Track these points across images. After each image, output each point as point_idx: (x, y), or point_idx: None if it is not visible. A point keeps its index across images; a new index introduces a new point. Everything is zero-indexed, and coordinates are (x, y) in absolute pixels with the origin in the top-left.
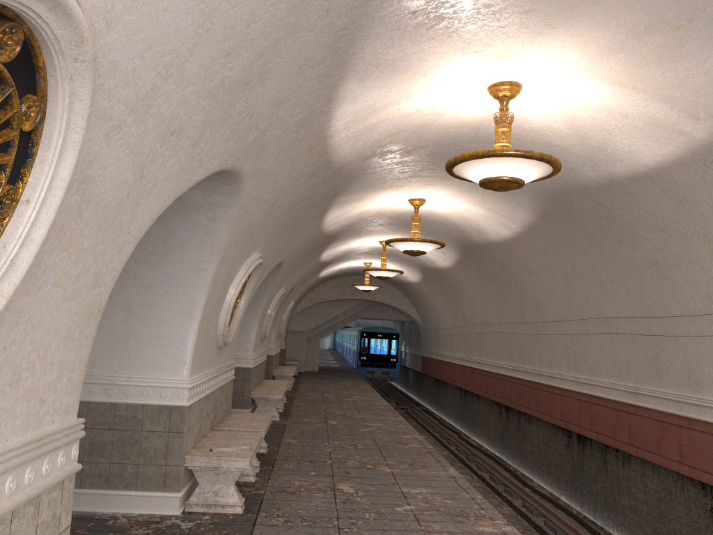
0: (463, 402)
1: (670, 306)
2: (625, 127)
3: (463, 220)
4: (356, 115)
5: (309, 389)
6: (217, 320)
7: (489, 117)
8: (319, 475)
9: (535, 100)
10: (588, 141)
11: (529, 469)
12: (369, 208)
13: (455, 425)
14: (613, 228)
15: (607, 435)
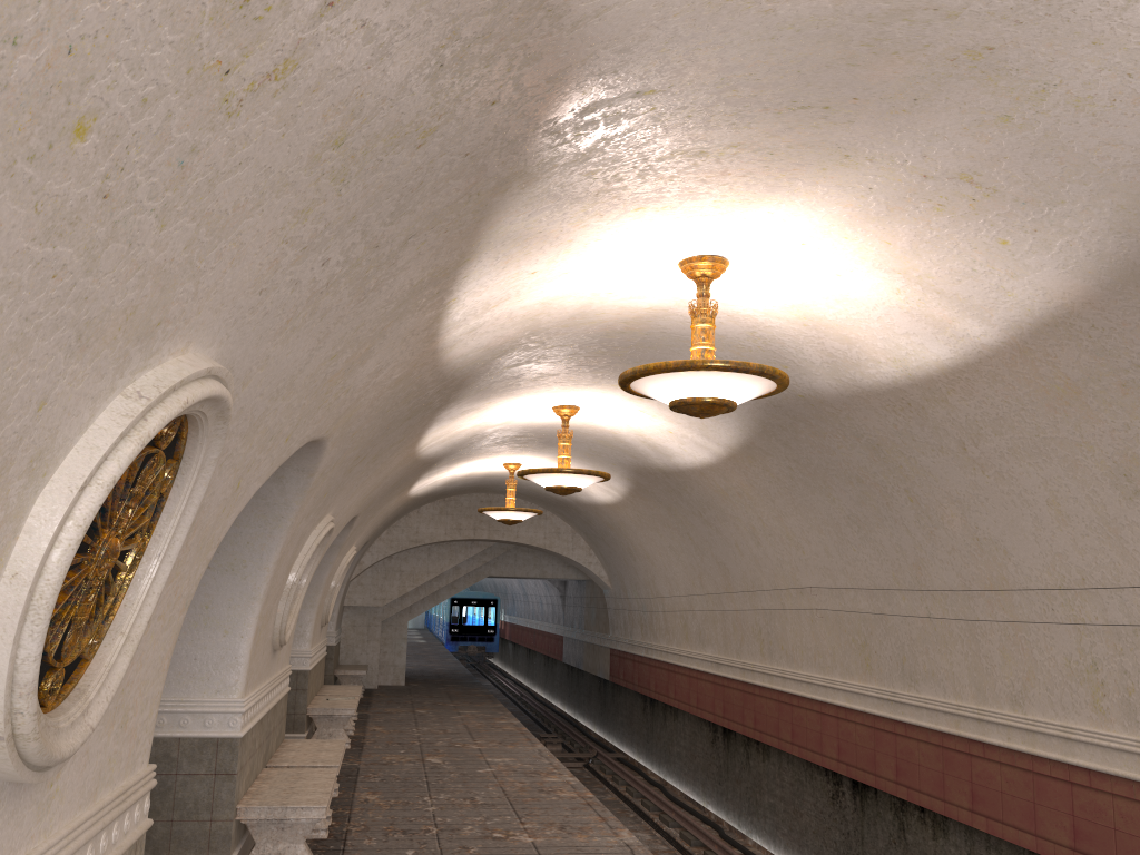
0: (721, 756)
1: None
2: None
3: (805, 329)
4: None
5: (391, 740)
6: None
7: None
8: None
9: None
10: None
11: None
12: (568, 290)
13: (702, 803)
14: None
15: None
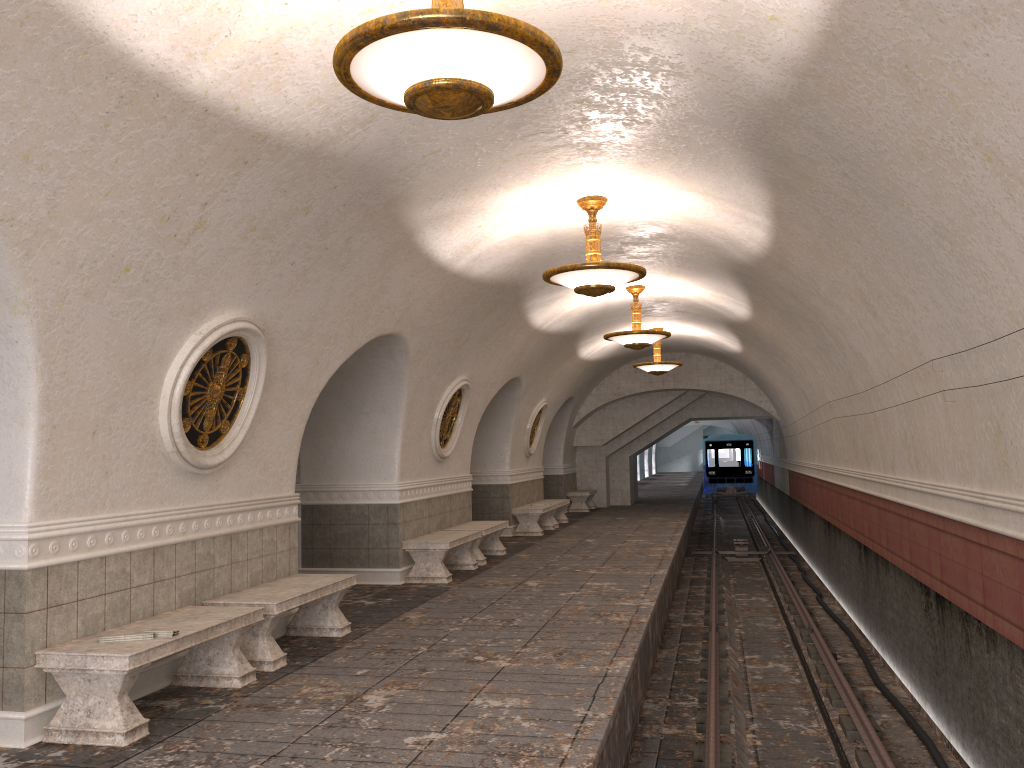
0: (827, 541)
1: (991, 318)
2: None
3: (695, 225)
4: (180, 25)
5: (575, 532)
6: (149, 427)
7: None
8: (366, 675)
9: None
10: None
11: (892, 652)
12: (523, 227)
13: (824, 580)
14: (863, 177)
15: (959, 589)
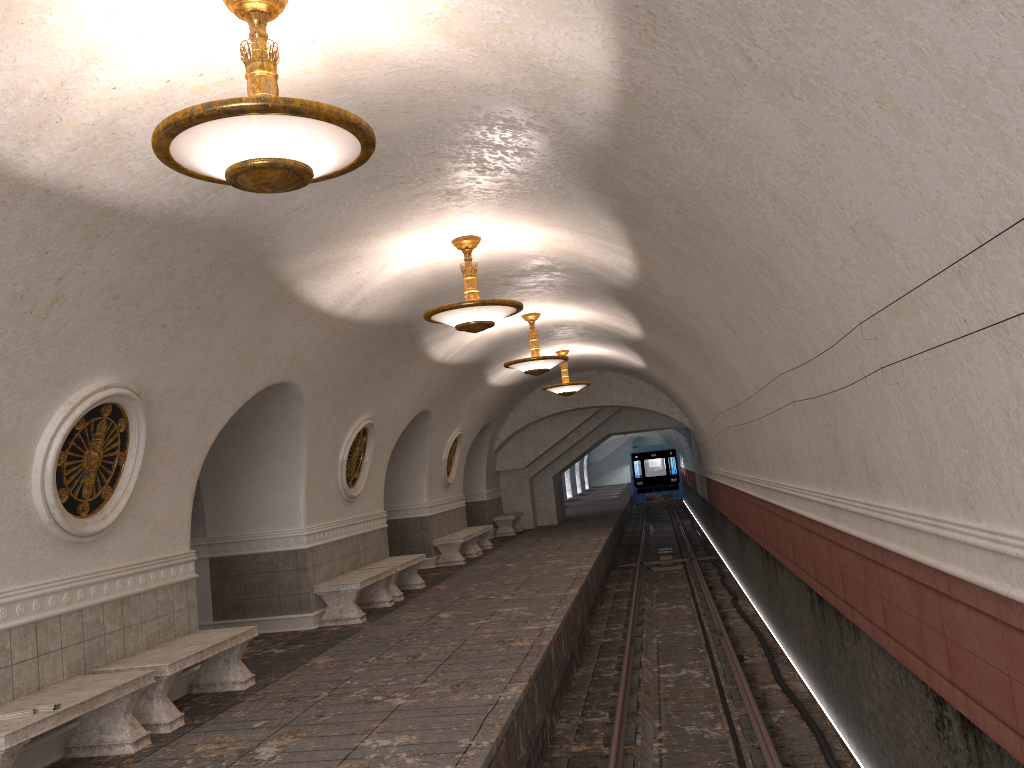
0: (739, 544)
1: (812, 337)
2: (510, 9)
3: (570, 256)
4: (6, 116)
5: (497, 557)
6: (22, 501)
7: (330, 63)
8: (263, 727)
9: (343, 6)
10: (510, 60)
11: (793, 649)
12: (404, 269)
13: (741, 582)
14: (691, 213)
15: (828, 586)
